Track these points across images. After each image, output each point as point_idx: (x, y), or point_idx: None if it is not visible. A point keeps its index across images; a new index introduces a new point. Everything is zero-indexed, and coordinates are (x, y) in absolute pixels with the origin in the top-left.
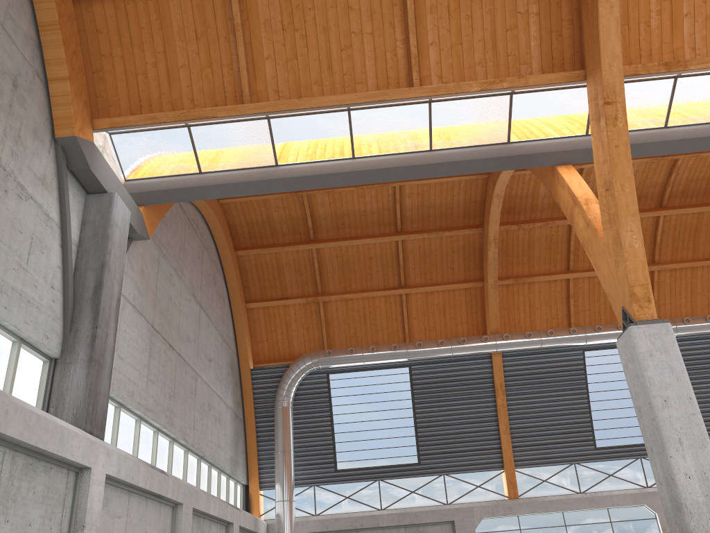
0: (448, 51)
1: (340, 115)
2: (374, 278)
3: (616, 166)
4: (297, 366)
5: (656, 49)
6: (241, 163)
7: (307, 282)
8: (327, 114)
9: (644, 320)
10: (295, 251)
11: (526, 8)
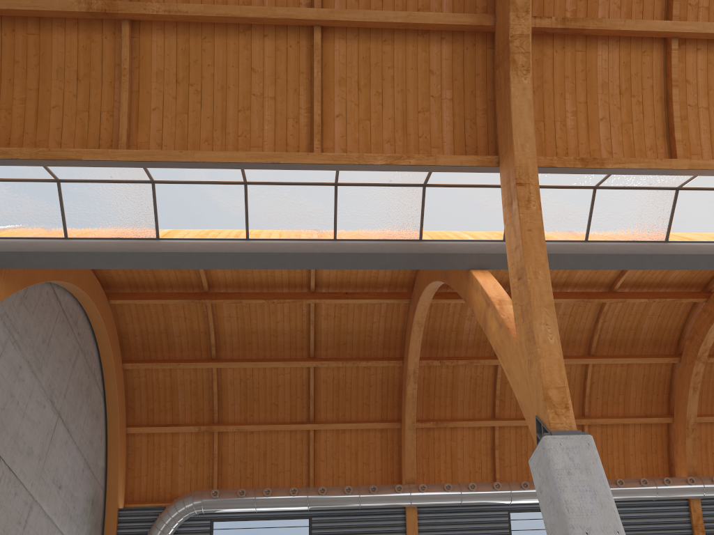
0: (356, 125)
1: (235, 188)
2: (280, 410)
3: (529, 251)
4: (174, 507)
5: (573, 149)
6: (116, 232)
7: (203, 407)
8: (221, 185)
9: (561, 430)
10: (193, 370)
11: (440, 93)
